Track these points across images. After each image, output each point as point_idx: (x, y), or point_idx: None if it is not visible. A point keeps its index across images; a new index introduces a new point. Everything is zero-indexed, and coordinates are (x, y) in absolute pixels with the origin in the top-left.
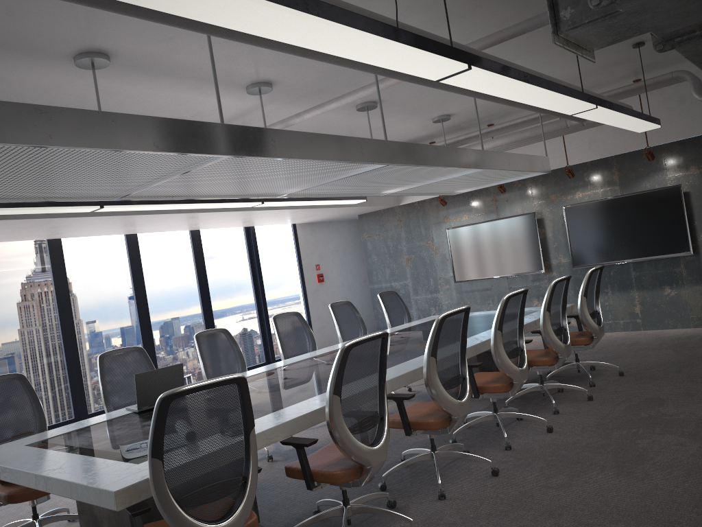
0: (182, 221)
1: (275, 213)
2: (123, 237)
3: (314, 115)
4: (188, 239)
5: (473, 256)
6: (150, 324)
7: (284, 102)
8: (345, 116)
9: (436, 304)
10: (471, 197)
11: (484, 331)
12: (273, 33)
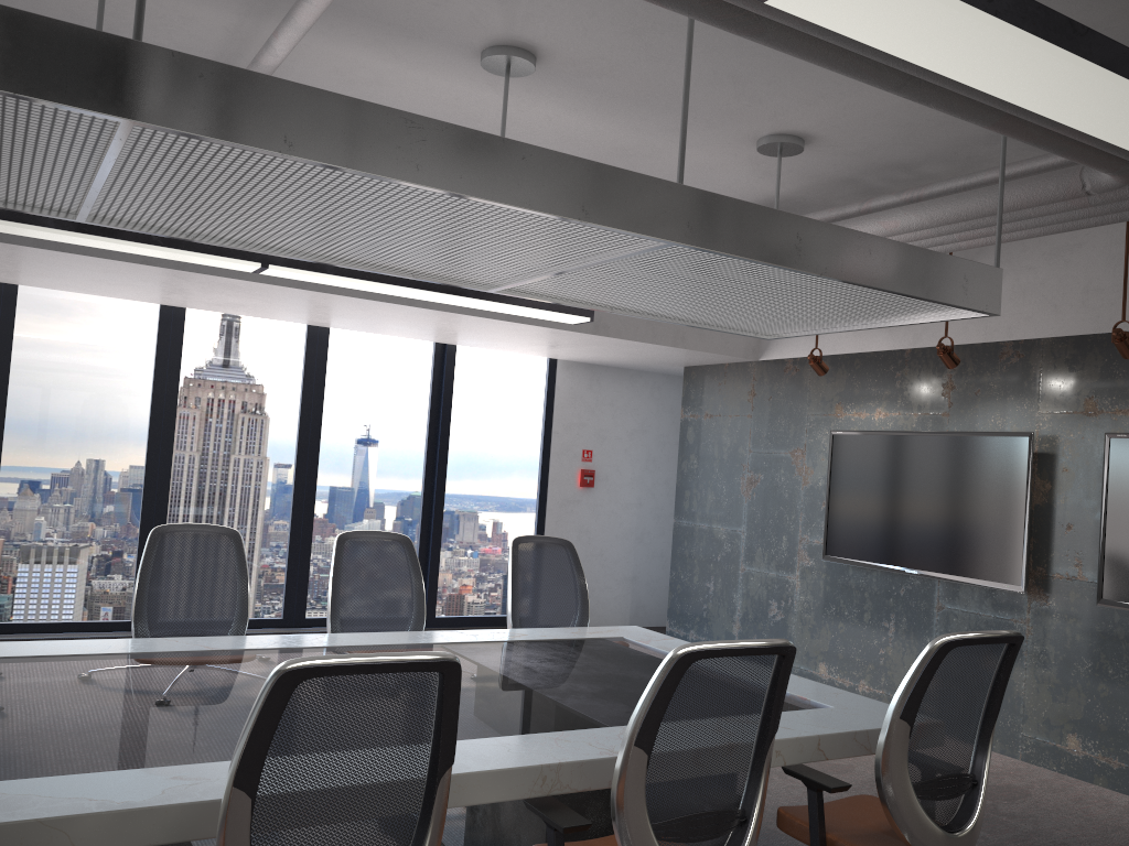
0: (215, 293)
1: (431, 317)
2: (154, 308)
3: (285, 40)
4: (299, 340)
5: (872, 508)
6: (168, 484)
7: (257, 10)
8: (494, 94)
9: (782, 595)
10: (900, 370)
11: (492, 737)
12: None
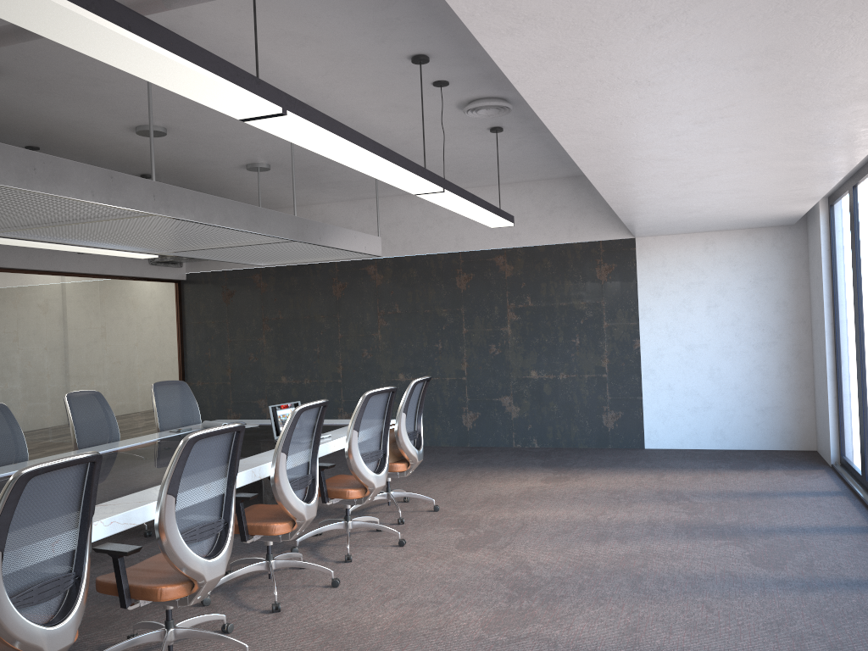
0: (709, 8)
1: None
2: None
3: None
4: None
5: None
6: None
7: None
8: None
9: None
10: None
11: None
12: (104, 252)
